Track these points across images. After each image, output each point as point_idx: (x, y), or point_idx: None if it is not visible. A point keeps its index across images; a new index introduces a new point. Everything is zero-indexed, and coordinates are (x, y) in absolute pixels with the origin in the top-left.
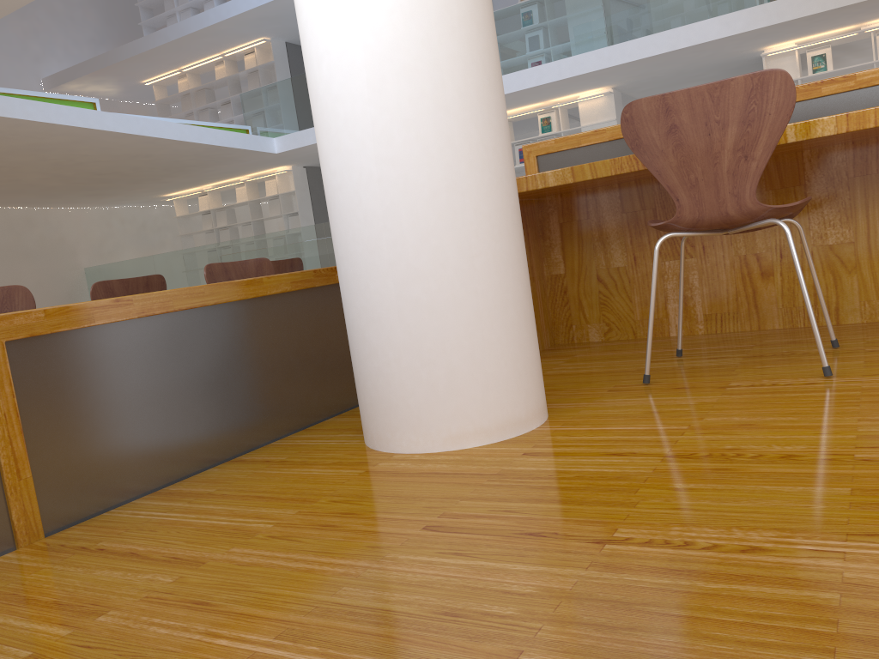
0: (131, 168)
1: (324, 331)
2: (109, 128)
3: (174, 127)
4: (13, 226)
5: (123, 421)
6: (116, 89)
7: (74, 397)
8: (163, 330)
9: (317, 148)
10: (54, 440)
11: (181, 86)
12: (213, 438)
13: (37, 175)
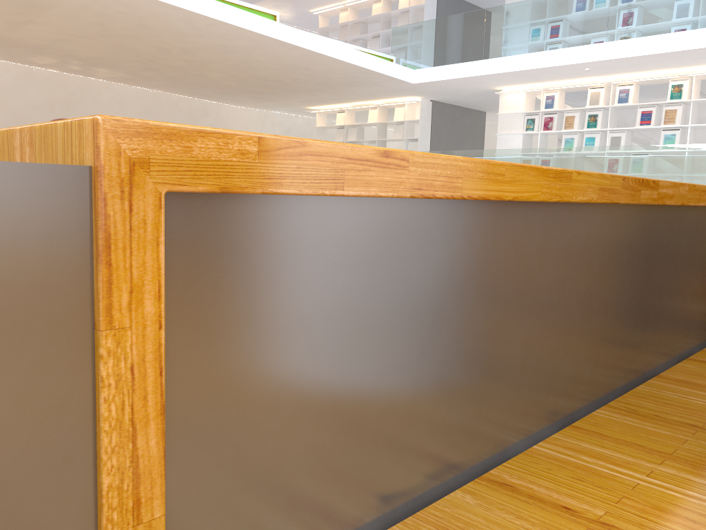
0: (291, 79)
1: (611, 274)
2: (283, 38)
3: (335, 46)
4: (192, 113)
5: (348, 396)
6: (289, 15)
7: (276, 340)
8: (437, 230)
9: (449, 84)
10: (223, 430)
11: (342, 18)
12: (465, 433)
13: (218, 73)
